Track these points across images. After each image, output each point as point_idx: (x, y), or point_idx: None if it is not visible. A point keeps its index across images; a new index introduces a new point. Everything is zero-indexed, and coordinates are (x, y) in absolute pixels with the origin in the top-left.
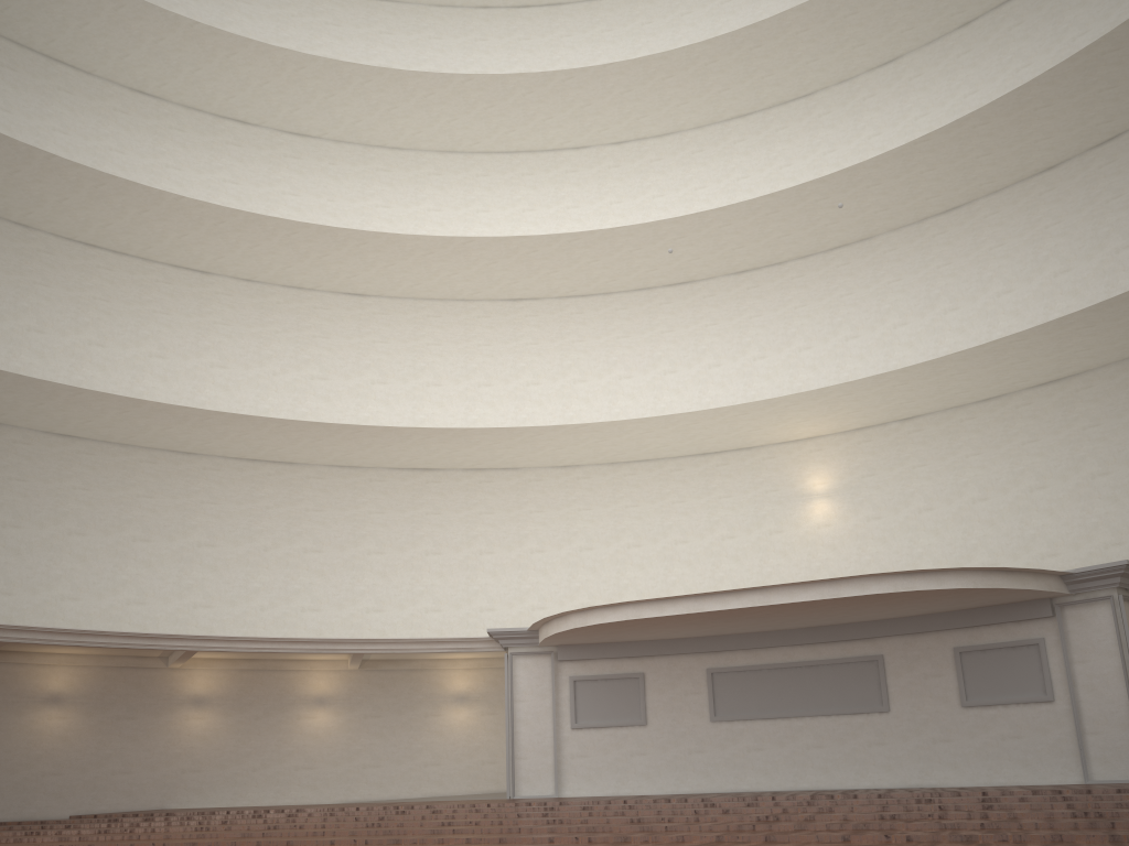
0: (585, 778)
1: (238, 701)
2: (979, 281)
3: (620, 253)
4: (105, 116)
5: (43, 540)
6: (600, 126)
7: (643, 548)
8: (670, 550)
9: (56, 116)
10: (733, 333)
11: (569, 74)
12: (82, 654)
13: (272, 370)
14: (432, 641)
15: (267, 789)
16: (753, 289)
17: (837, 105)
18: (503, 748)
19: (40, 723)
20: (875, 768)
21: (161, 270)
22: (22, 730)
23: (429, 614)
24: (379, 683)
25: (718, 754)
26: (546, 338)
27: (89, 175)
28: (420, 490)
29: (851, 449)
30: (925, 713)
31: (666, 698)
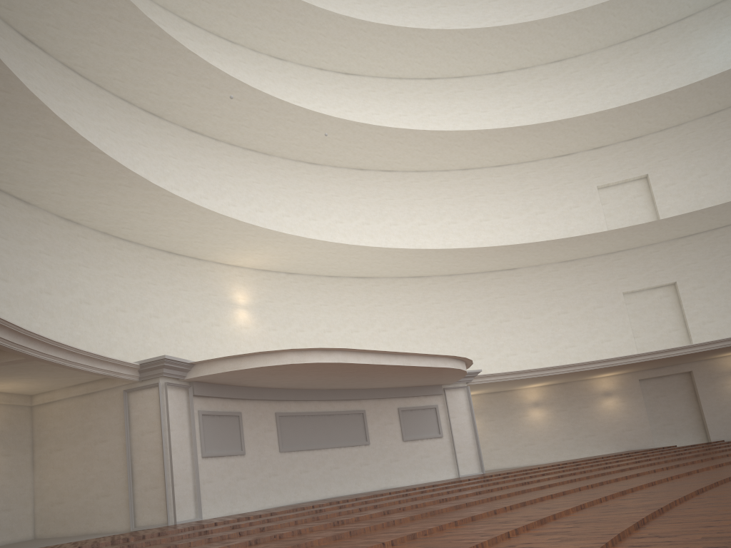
0: (212, 501)
1: None
2: (327, 210)
3: (161, 69)
4: None
5: None
6: None
7: (127, 314)
8: (147, 321)
9: None
10: (187, 171)
11: None
12: None
13: None
14: (99, 359)
15: None
16: (200, 147)
17: (250, 62)
18: (17, 493)
19: None
20: (365, 479)
21: None
22: None
23: None
24: None
25: (285, 476)
26: (52, 93)
27: None
28: None
29: (260, 282)
30: (386, 445)
31: (254, 434)
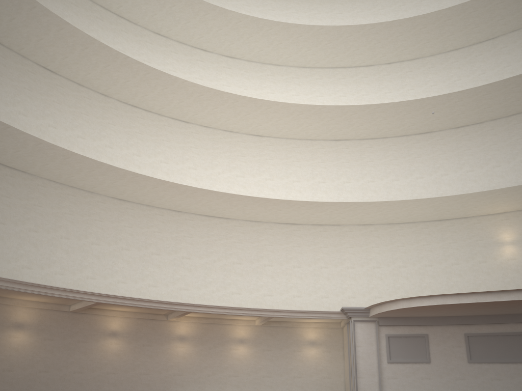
0: (396, 390)
1: (201, 339)
2: None
3: (398, 116)
4: (142, 44)
5: (110, 252)
6: (381, 54)
7: (407, 268)
8: (422, 269)
9: (120, 43)
10: (454, 158)
11: (373, 26)
12: (127, 311)
13: (218, 171)
14: (310, 312)
15: (215, 386)
16: (465, 136)
17: (511, 42)
18: (334, 370)
19: (106, 346)
20: None
21: (166, 120)
22: (98, 349)
23: (295, 298)
24: (270, 333)
25: (473, 381)
26: (353, 159)
27: (143, 68)
28: (290, 234)
29: None
30: None
31: (441, 349)
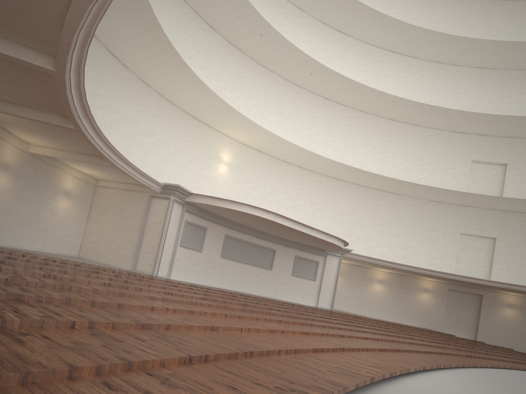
0: (177, 271)
1: None
2: (295, 118)
3: (225, 3)
4: None
5: None
6: None
7: (159, 147)
8: (168, 155)
9: None
10: (219, 68)
11: None
12: None
13: None
14: (145, 176)
15: None
16: (231, 55)
17: (280, 6)
18: (76, 230)
19: None
20: (262, 289)
21: None
22: None
23: None
24: (35, 167)
25: (219, 271)
26: (157, 0)
27: None
28: None
29: (239, 151)
30: (281, 274)
31: (210, 242)
